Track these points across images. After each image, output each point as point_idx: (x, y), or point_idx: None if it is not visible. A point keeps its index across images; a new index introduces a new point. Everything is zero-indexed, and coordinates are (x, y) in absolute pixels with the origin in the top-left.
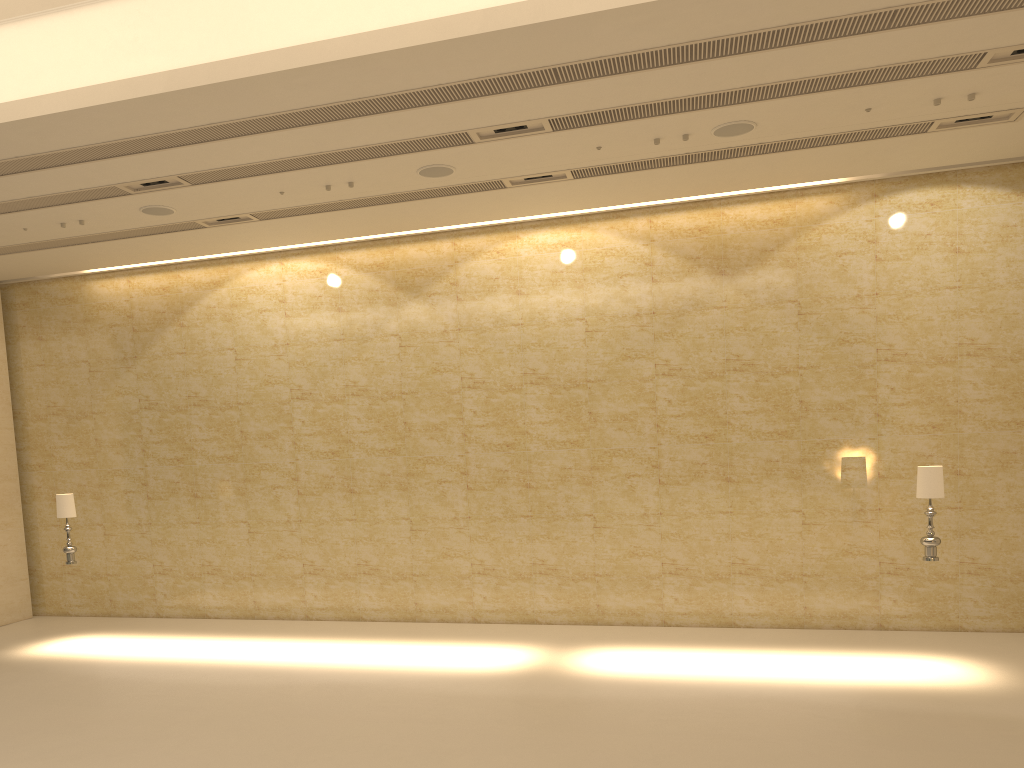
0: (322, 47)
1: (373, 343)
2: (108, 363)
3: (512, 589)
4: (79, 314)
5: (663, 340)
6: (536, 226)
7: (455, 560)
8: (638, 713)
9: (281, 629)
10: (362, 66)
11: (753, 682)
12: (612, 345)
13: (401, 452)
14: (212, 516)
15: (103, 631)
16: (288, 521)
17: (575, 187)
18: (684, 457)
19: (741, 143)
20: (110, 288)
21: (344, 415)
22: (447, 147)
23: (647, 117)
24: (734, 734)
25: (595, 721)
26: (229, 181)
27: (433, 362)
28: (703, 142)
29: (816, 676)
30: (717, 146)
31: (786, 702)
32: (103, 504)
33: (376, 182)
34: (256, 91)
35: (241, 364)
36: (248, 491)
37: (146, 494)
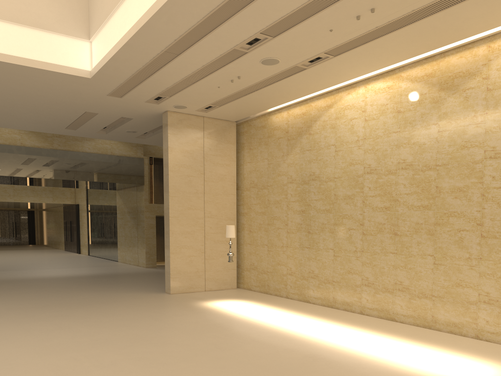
0: None
1: (419, 131)
2: (275, 159)
3: None
4: (266, 134)
5: None
6: None
7: (465, 289)
8: None
9: (338, 316)
10: None
11: None
12: None
13: (431, 208)
14: (316, 244)
15: (252, 300)
16: (355, 251)
17: None
18: None
19: None
20: (279, 118)
21: (395, 183)
22: None
23: None
24: None
25: None
26: (291, 29)
27: (462, 141)
28: None
29: None
30: None
31: None
32: (268, 234)
33: (391, 3)
34: None
35: (338, 154)
36: (335, 231)
37: (286, 230)
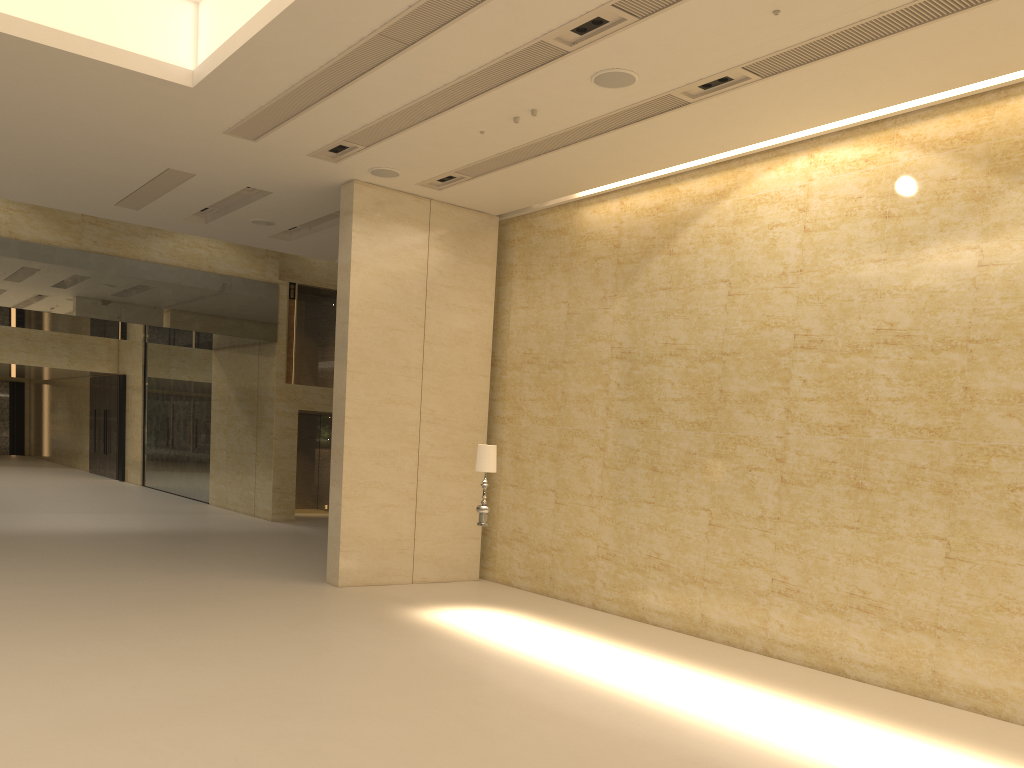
0: None
1: (932, 263)
2: (586, 303)
3: None
4: (566, 247)
5: None
6: None
7: (1017, 619)
8: None
9: (718, 659)
10: None
11: None
12: None
13: (950, 434)
14: (669, 497)
15: (521, 610)
16: (761, 517)
17: None
18: None
19: None
20: (601, 213)
21: (866, 373)
22: None
23: None
24: None
25: None
26: (687, 1)
27: None
28: None
29: None
30: None
31: None
32: (558, 468)
33: None
34: None
35: (734, 301)
36: (716, 470)
37: (602, 461)
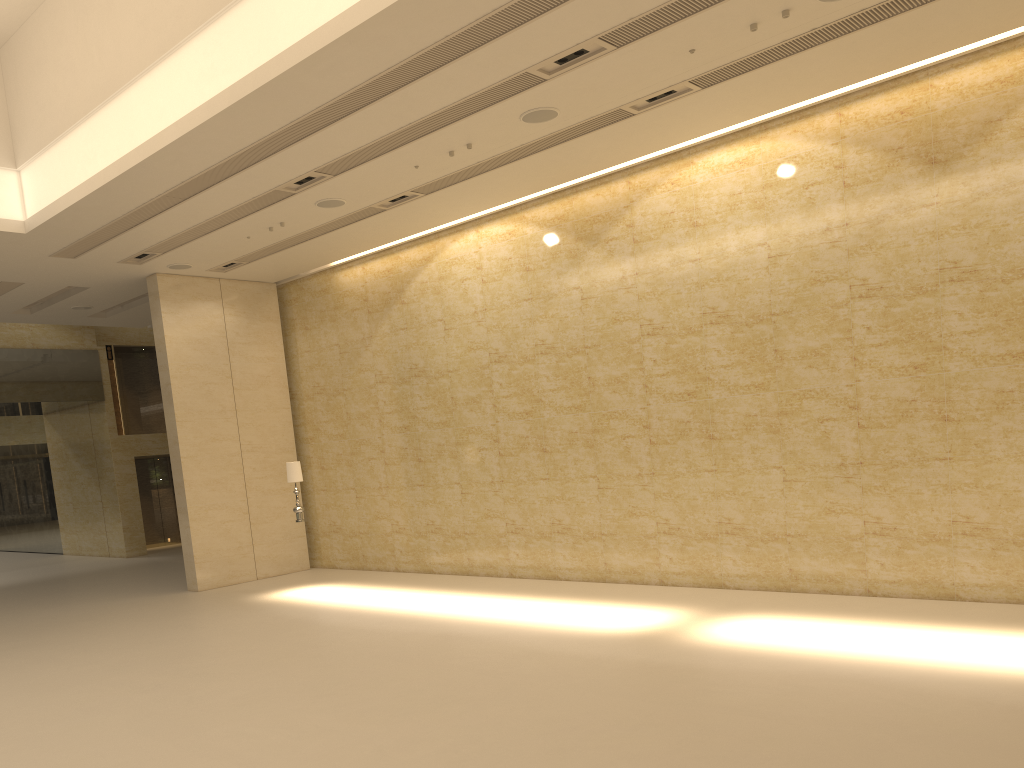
0: (321, 33)
1: (557, 299)
2: (352, 344)
3: (698, 550)
4: (330, 303)
5: (859, 255)
6: (711, 147)
7: (641, 519)
8: (691, 682)
9: (478, 585)
10: (359, 40)
11: (878, 661)
12: (798, 269)
13: (586, 408)
14: (432, 479)
15: (342, 581)
16: (492, 482)
17: (715, 97)
18: (888, 394)
19: (875, 0)
20: (350, 276)
21: (535, 375)
22: (523, 90)
23: (711, 5)
24: (762, 712)
25: (634, 685)
26: (360, 166)
27: (613, 312)
28: (820, 12)
29: (974, 660)
30: (845, 12)
31: (883, 685)
32: (354, 470)
33: (493, 139)
34: (296, 86)
35: (449, 333)
36: (459, 454)
37: (383, 460)
